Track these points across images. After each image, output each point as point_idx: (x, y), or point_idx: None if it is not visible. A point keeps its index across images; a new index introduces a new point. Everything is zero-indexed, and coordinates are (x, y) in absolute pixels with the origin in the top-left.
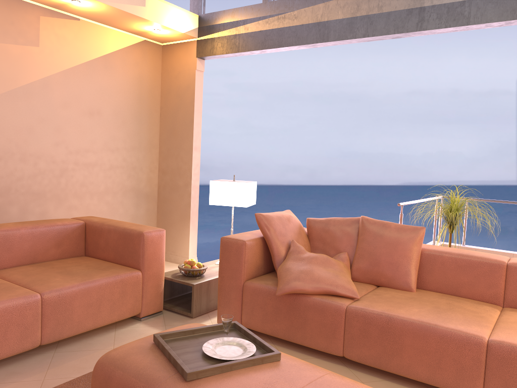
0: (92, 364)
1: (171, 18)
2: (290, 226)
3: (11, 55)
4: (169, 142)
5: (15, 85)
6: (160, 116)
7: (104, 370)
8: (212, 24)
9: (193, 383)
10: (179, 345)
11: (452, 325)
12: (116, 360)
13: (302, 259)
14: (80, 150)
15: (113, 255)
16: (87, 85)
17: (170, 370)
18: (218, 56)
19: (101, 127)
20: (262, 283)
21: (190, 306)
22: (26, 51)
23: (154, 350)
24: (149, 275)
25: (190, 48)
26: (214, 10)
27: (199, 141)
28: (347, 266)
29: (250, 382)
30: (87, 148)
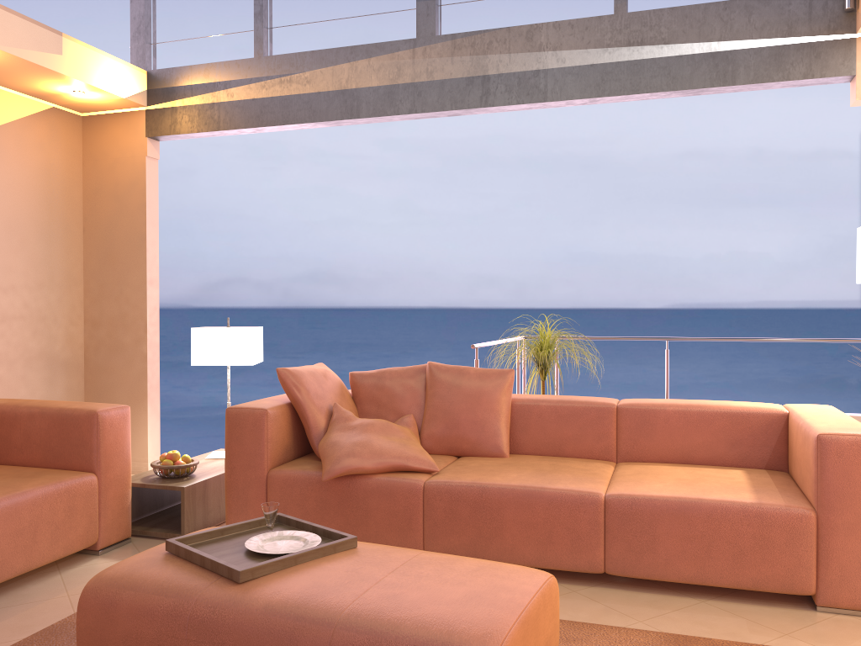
0: (41, 619)
1: (104, 74)
2: (328, 384)
3: None
4: (103, 274)
5: None
6: (84, 232)
7: (100, 597)
8: (171, 86)
9: (248, 584)
10: (208, 550)
11: (561, 485)
12: (119, 580)
13: (352, 428)
14: None
15: (42, 456)
16: None
17: (208, 576)
18: (184, 135)
19: None
20: (297, 468)
21: (175, 526)
22: None
23: (172, 560)
24: (109, 480)
25: (135, 122)
26: (173, 64)
27: (157, 270)
28: (415, 433)
29: (326, 572)
30: None
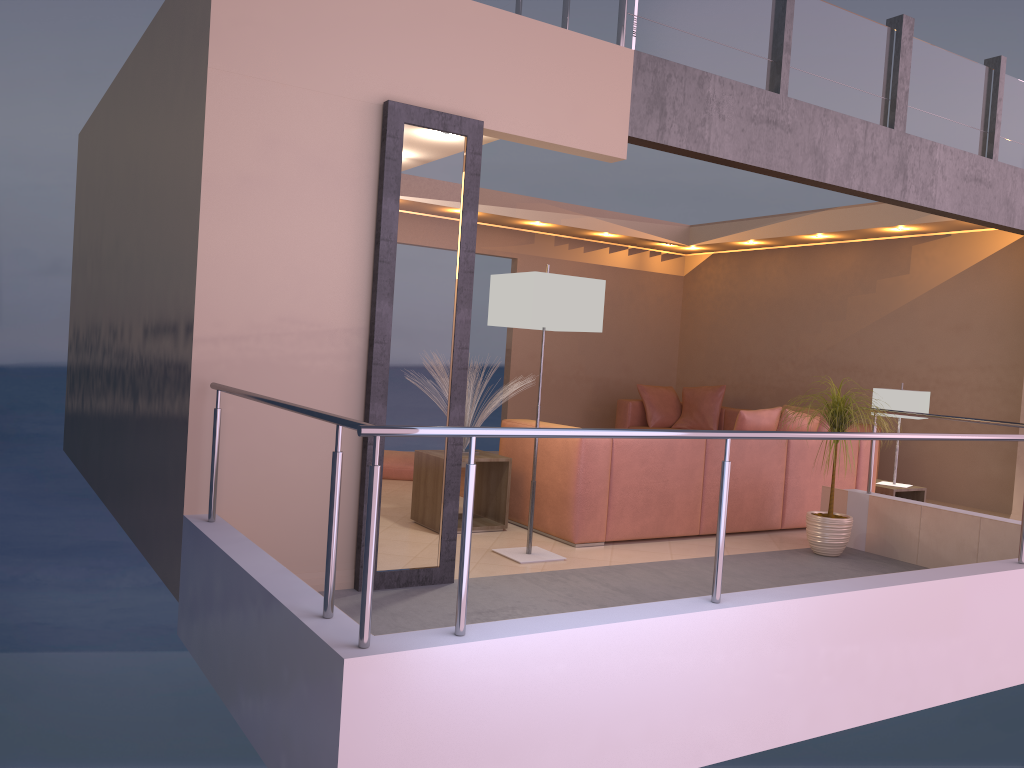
0: None
1: None
2: None
3: (885, 287)
4: None
5: (887, 312)
6: None
7: None
8: None
9: None
10: None
11: None
12: None
13: None
14: (941, 367)
15: None
16: (954, 299)
17: None
18: (1021, 233)
19: (969, 342)
20: None
21: None
22: (897, 281)
23: None
24: None
25: None
26: None
27: None
28: None
29: None
30: (950, 365)
